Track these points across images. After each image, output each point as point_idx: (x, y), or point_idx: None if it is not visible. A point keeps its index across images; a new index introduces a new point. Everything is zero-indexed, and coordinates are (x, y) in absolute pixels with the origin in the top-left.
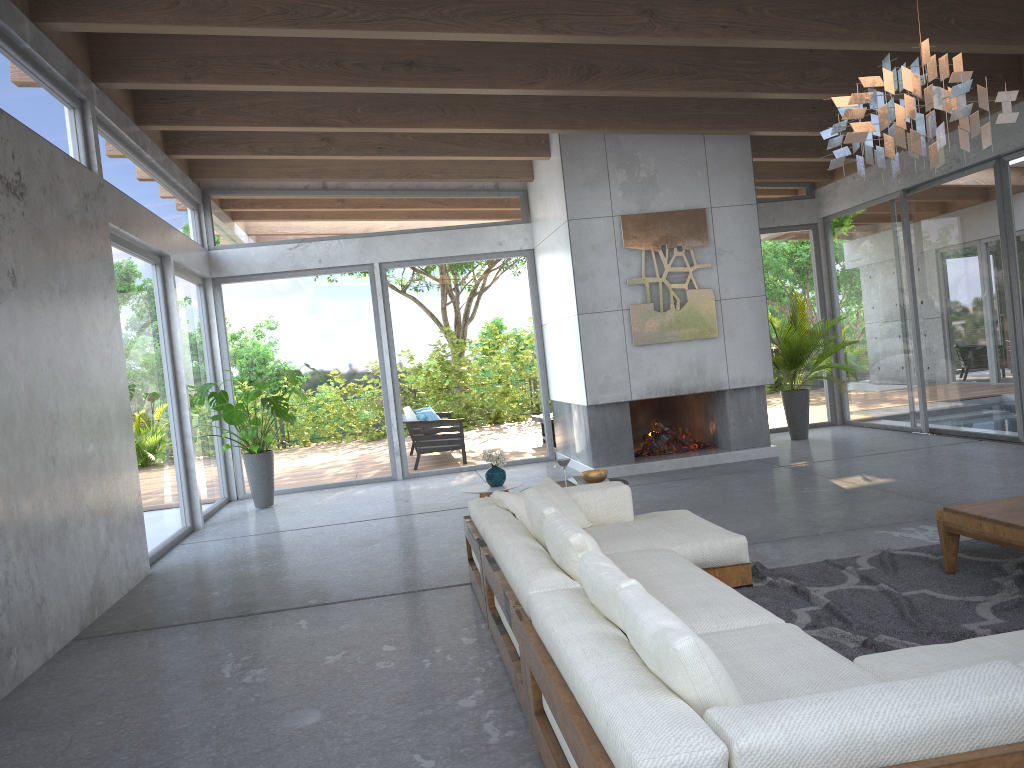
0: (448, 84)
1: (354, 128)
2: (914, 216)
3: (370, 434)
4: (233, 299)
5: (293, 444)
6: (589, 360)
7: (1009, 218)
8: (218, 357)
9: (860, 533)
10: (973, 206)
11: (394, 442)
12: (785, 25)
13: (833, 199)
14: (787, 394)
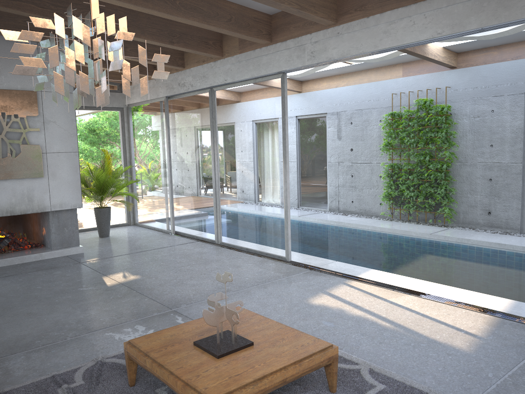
0: None
1: None
2: (172, 112)
3: None
4: None
5: None
6: None
7: (215, 122)
8: None
9: (95, 336)
10: (199, 112)
11: None
12: None
13: (132, 95)
14: (97, 210)
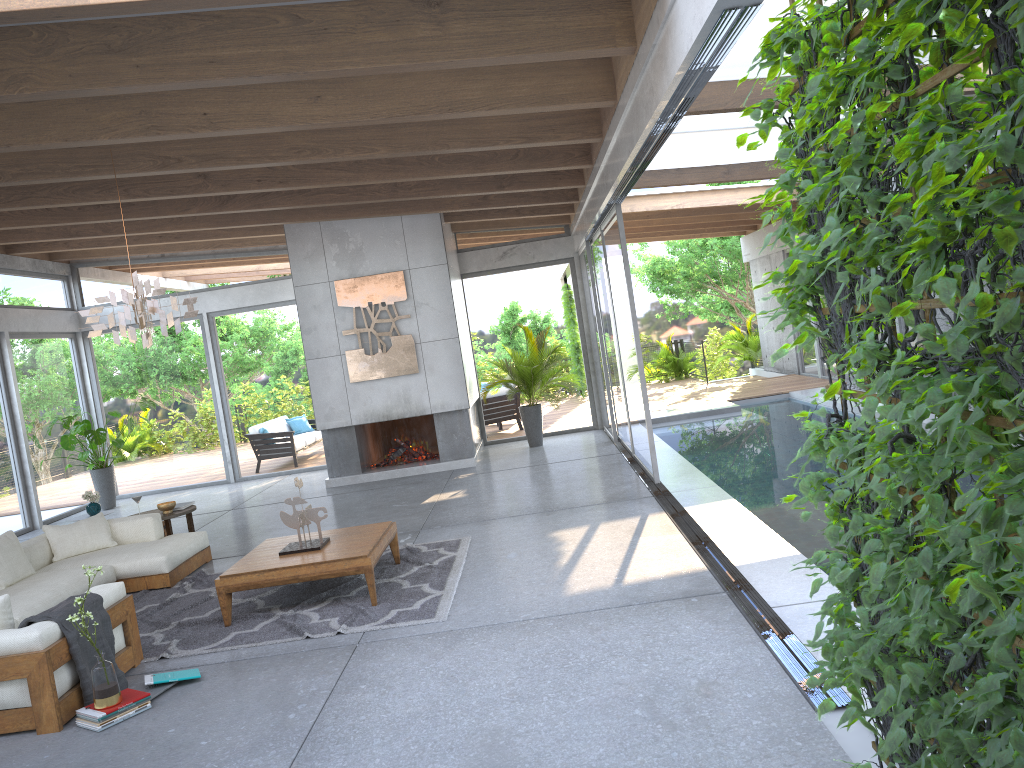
0: (126, 216)
1: (108, 235)
2: (595, 262)
3: (209, 447)
4: (99, 347)
5: (151, 457)
6: (316, 395)
7: (608, 276)
8: (90, 392)
9: None
10: (602, 261)
11: (226, 453)
12: (305, 175)
13: (574, 239)
14: (521, 409)
